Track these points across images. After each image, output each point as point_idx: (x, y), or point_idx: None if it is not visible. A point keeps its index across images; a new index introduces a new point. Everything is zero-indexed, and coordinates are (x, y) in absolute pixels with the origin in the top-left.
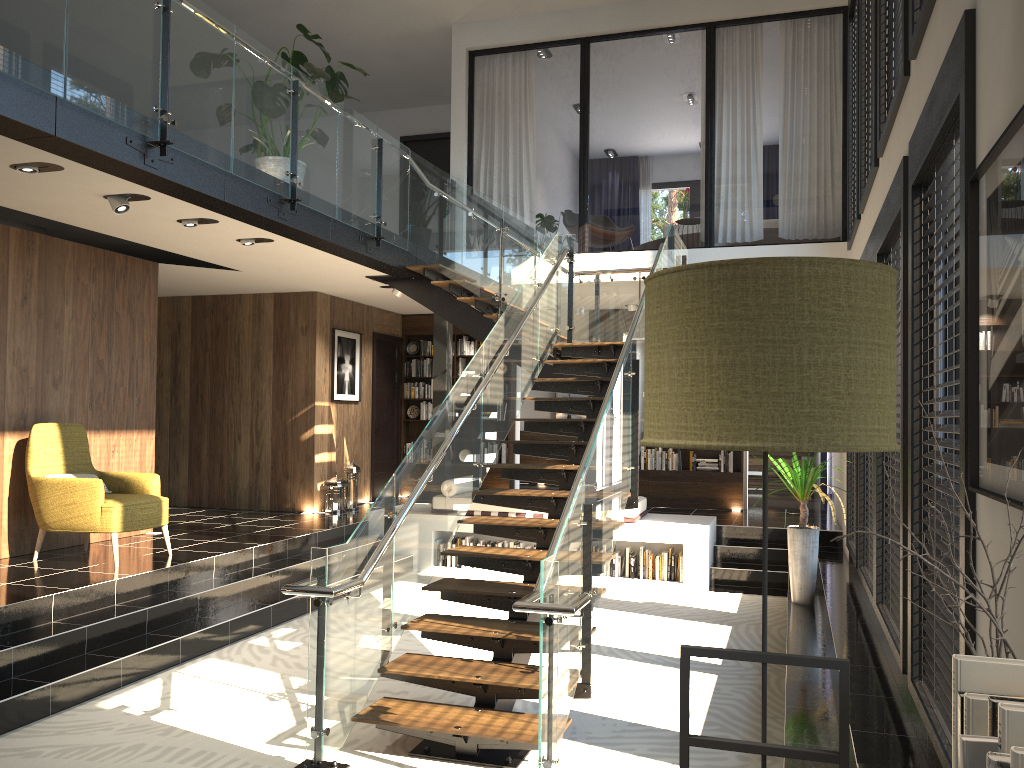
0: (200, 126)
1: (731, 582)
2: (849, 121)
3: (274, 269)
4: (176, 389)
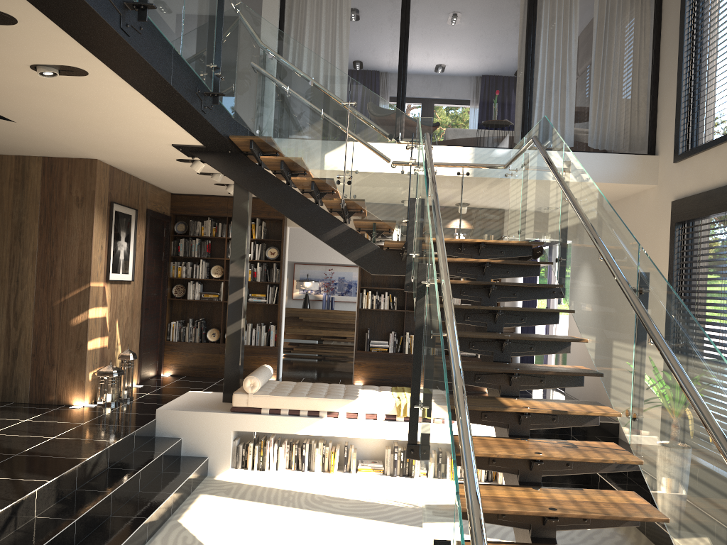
0: None
1: None
2: (685, 37)
3: (61, 123)
4: None
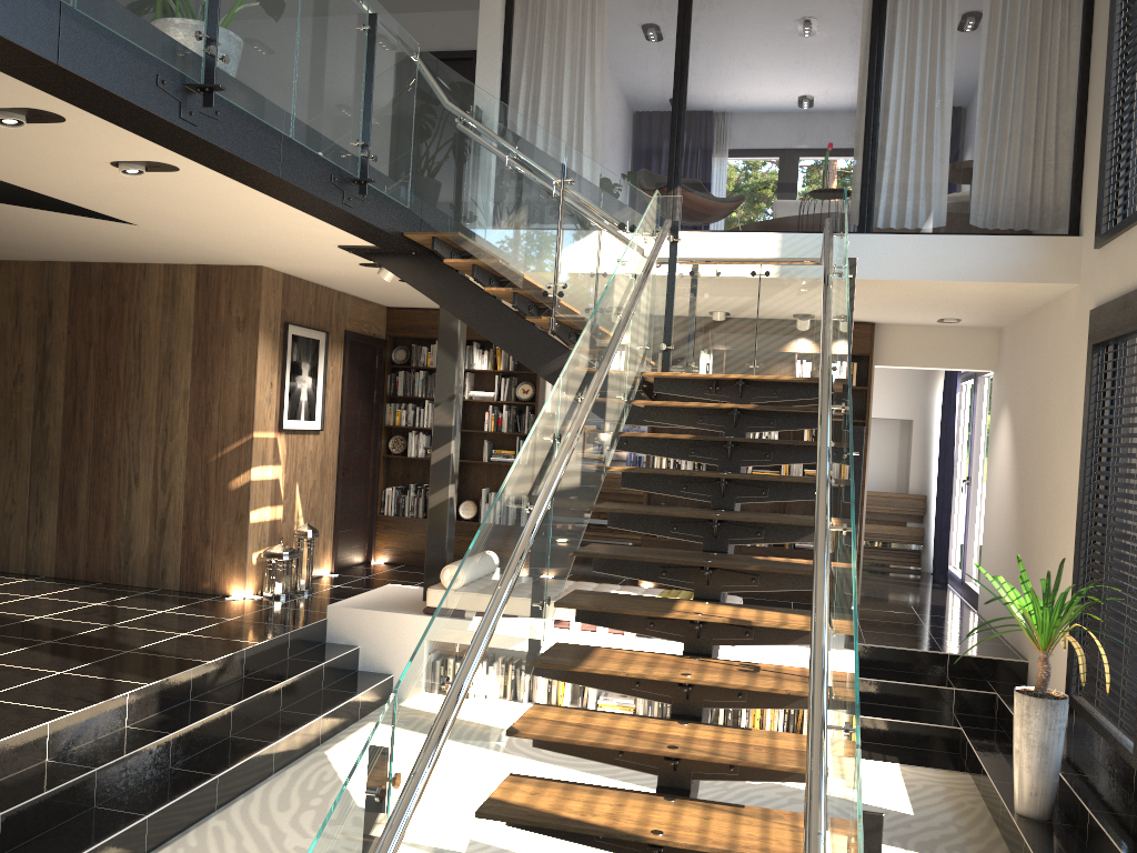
0: None
1: (874, 738)
2: (1113, 46)
3: (190, 225)
4: (43, 401)
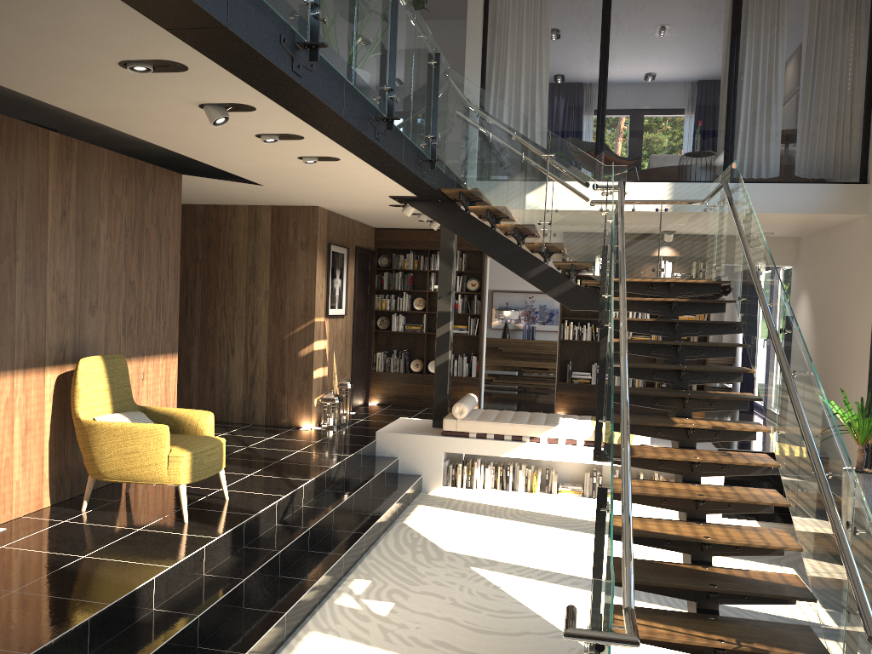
0: (335, 27)
1: None
2: None
3: (301, 185)
4: None
